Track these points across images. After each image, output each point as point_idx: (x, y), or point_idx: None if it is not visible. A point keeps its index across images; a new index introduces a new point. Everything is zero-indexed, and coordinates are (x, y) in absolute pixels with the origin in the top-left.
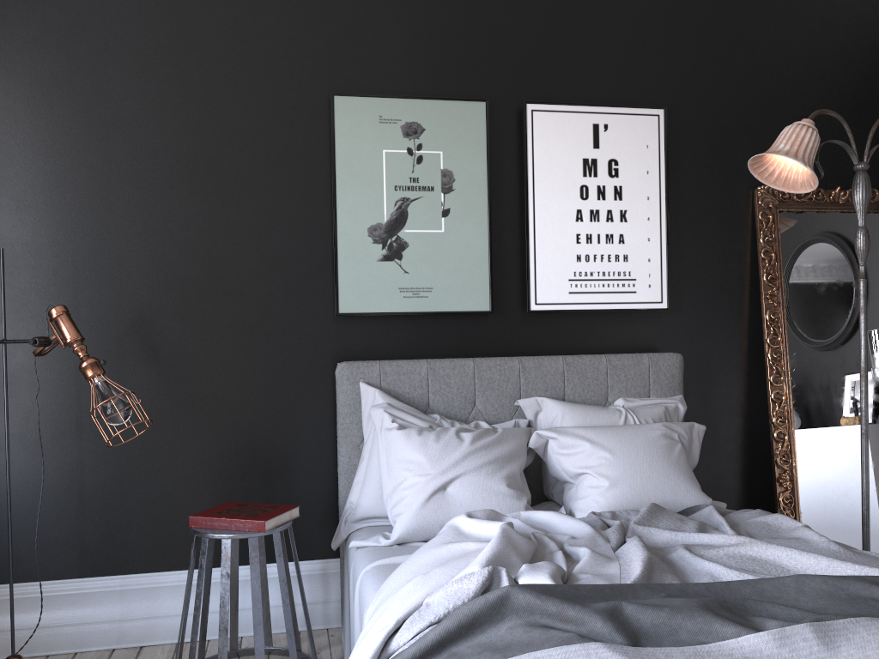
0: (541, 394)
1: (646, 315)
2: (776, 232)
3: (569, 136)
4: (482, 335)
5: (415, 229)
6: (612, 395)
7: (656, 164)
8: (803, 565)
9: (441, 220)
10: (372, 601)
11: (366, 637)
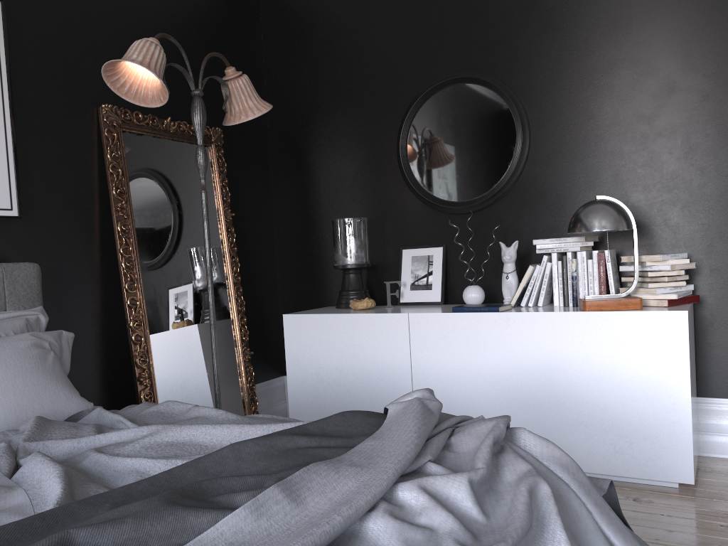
0: None
1: None
2: (122, 150)
3: None
4: None
5: None
6: None
7: None
8: (218, 437)
9: None
10: None
11: None
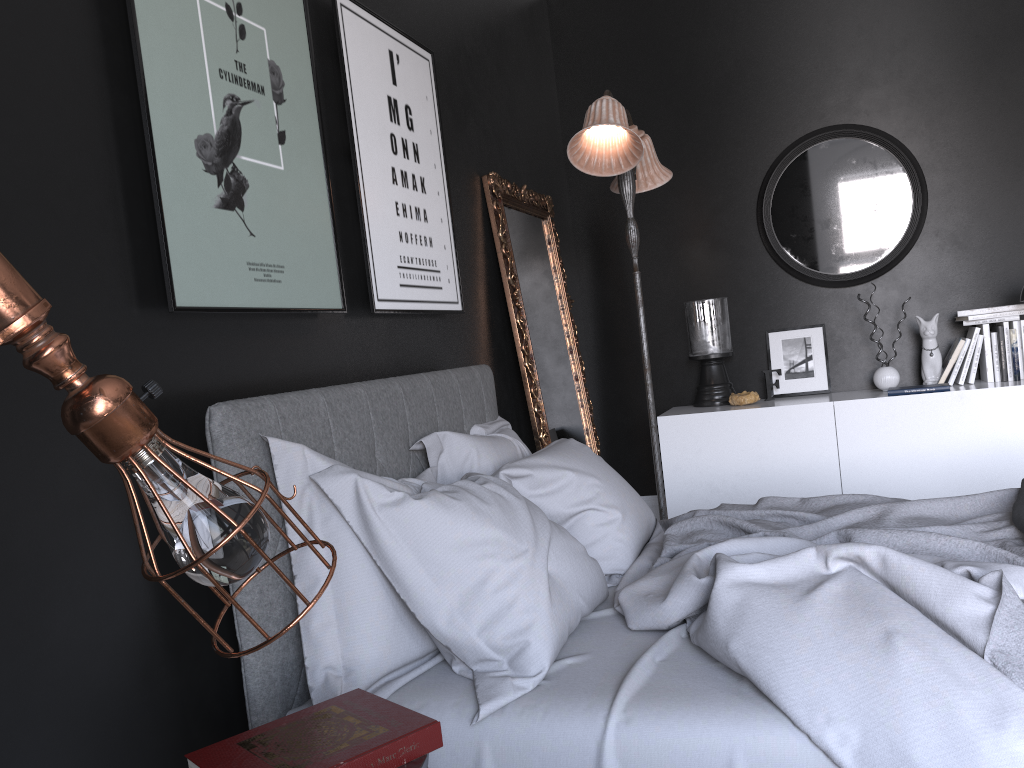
0: (424, 429)
1: (443, 320)
2: (507, 227)
3: (374, 58)
4: (329, 349)
5: (253, 158)
6: (467, 422)
7: (434, 123)
8: (938, 510)
9: (279, 148)
10: (817, 721)
11: (982, 741)
